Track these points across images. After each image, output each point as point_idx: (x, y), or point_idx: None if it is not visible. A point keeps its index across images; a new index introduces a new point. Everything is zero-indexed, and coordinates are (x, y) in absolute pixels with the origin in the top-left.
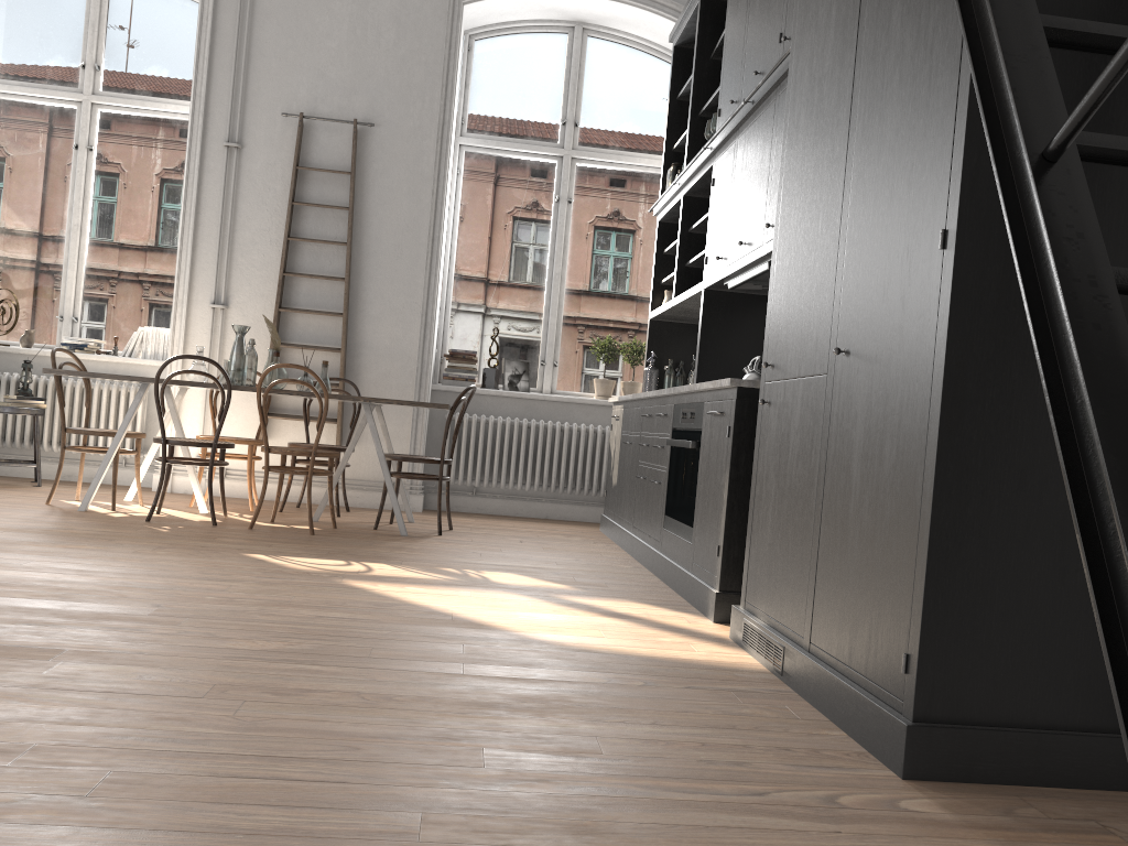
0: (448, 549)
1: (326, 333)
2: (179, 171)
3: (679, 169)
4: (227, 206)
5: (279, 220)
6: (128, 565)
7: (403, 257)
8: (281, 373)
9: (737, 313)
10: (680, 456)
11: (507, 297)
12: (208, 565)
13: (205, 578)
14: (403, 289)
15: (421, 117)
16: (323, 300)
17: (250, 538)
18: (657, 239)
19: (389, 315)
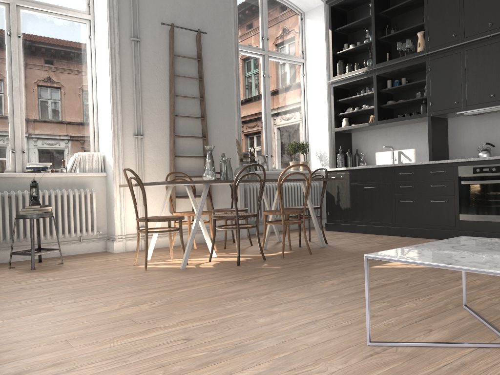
0: (370, 247)
1: (194, 148)
2: (78, 53)
3: (344, 63)
4: (135, 76)
5: (164, 85)
6: (404, 283)
7: (224, 105)
8: (248, 171)
9: (439, 126)
10: (479, 187)
11: (248, 125)
12: (409, 275)
13: (454, 279)
14: (226, 122)
15: (224, 30)
16: (190, 130)
17: (315, 261)
18: (333, 95)
19: (221, 136)
